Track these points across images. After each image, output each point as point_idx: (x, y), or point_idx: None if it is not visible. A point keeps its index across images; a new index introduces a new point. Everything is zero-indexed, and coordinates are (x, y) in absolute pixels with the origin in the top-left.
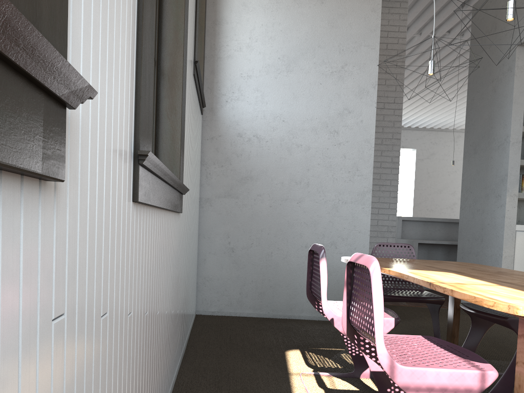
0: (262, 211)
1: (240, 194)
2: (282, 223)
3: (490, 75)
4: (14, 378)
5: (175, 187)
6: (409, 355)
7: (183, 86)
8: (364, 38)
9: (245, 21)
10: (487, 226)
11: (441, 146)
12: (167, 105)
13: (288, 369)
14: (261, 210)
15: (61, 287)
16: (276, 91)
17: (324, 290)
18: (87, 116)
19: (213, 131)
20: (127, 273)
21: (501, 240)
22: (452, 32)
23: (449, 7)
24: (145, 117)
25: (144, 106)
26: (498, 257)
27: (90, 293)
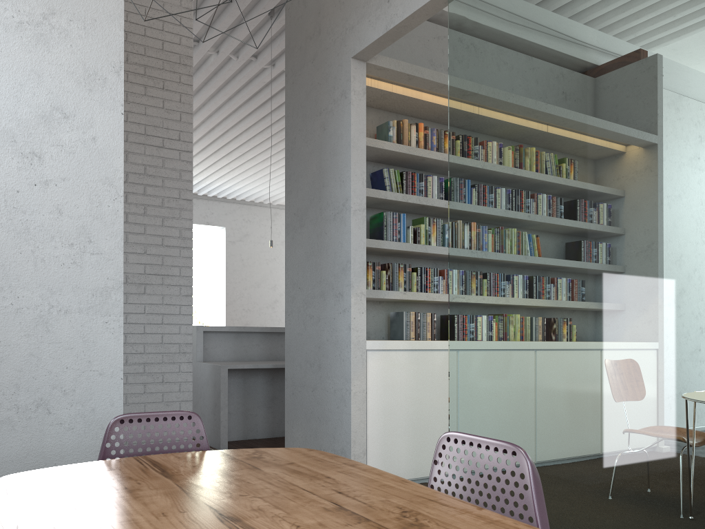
0: None
1: None
2: None
3: (317, 105)
4: None
5: None
6: None
7: None
8: None
9: None
10: (327, 343)
11: (257, 225)
12: None
13: None
14: None
15: None
16: None
17: None
18: None
19: None
20: None
21: (347, 367)
22: (260, 58)
23: (253, 15)
24: None
25: None
26: (345, 394)
27: None
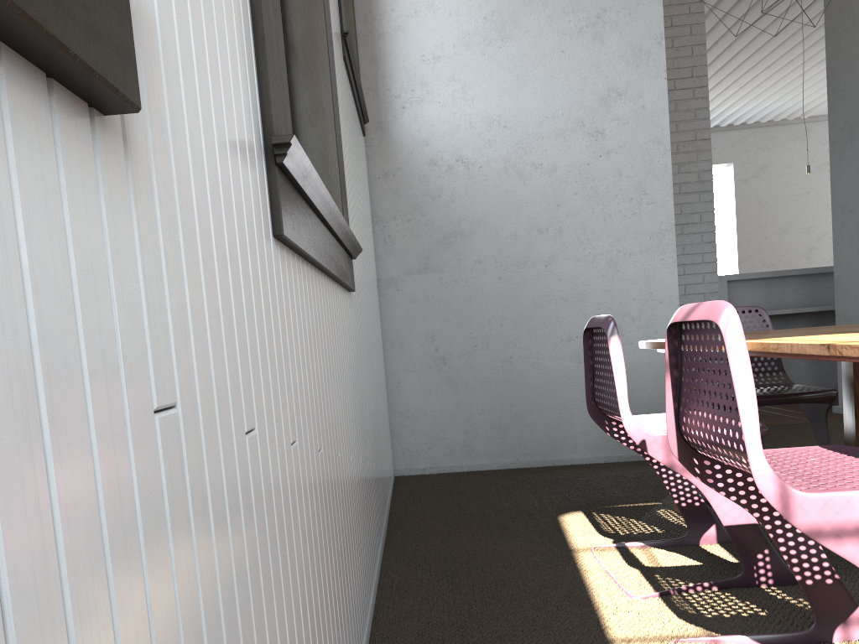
0: (486, 288)
1: (445, 264)
2: (524, 304)
3: None
4: (90, 508)
5: (339, 237)
6: (809, 476)
7: (330, 64)
8: None
9: None
10: None
11: (778, 152)
12: (307, 101)
13: (569, 544)
14: (485, 287)
15: (163, 350)
16: (486, 77)
17: (622, 393)
18: (170, 26)
19: (387, 162)
20: (280, 366)
21: None
22: None
23: None
24: (276, 82)
25: (272, 60)
26: None
27: (221, 381)
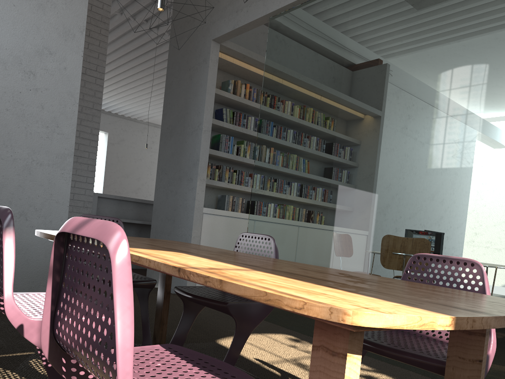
0: None
1: None
2: None
3: (188, 64)
4: None
5: None
6: None
7: None
8: None
9: None
10: (180, 207)
11: (130, 134)
12: None
13: None
14: None
15: None
16: None
17: (9, 281)
18: None
19: None
20: None
21: (191, 221)
22: (149, 22)
23: None
24: None
25: None
26: (188, 237)
27: None
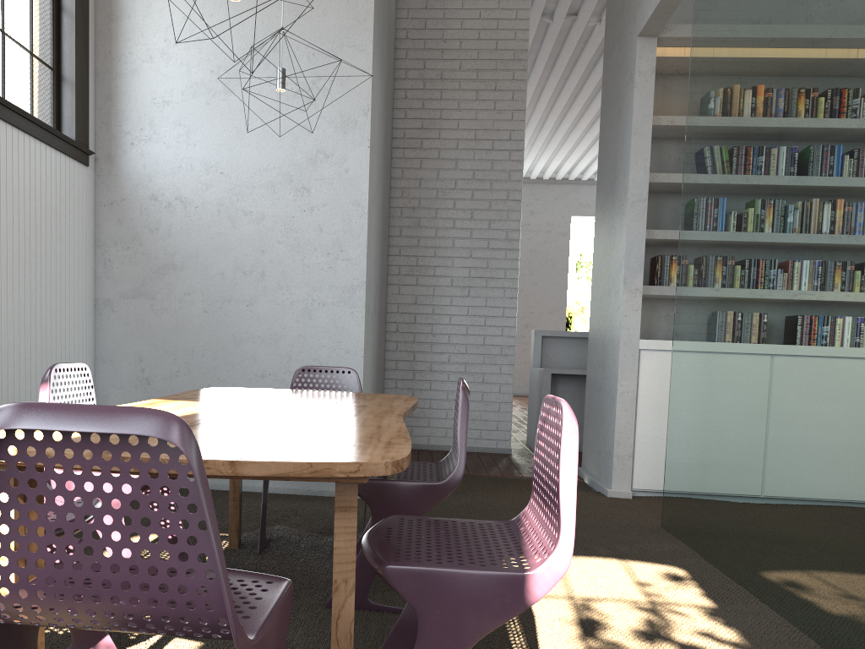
0: (192, 319)
1: (157, 293)
2: (225, 338)
3: (617, 89)
4: None
5: None
6: None
7: None
8: (348, 34)
9: (158, 12)
10: (608, 343)
11: None
12: None
13: None
14: (191, 318)
15: None
16: (208, 126)
17: None
18: None
19: (113, 192)
20: None
21: (617, 366)
22: None
23: None
24: None
25: None
26: (614, 394)
27: None
